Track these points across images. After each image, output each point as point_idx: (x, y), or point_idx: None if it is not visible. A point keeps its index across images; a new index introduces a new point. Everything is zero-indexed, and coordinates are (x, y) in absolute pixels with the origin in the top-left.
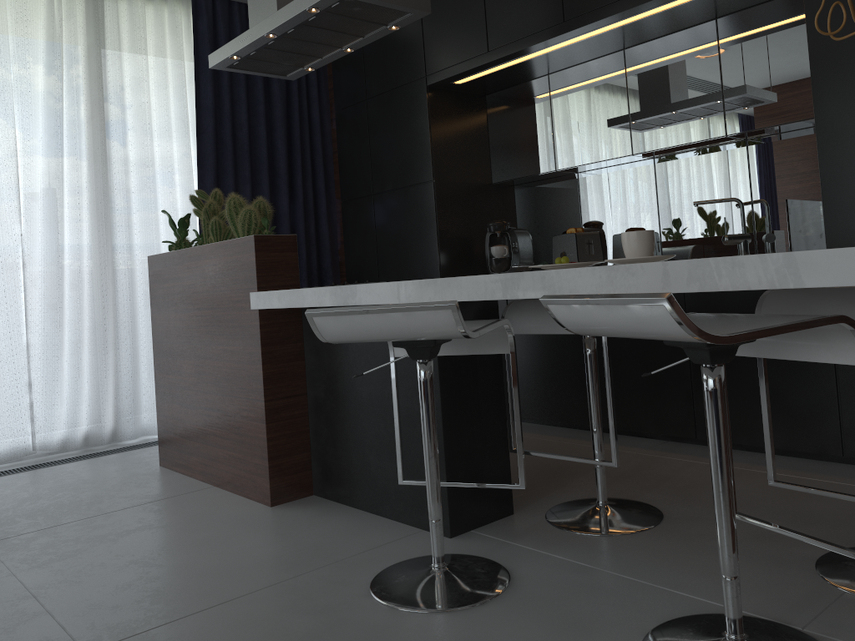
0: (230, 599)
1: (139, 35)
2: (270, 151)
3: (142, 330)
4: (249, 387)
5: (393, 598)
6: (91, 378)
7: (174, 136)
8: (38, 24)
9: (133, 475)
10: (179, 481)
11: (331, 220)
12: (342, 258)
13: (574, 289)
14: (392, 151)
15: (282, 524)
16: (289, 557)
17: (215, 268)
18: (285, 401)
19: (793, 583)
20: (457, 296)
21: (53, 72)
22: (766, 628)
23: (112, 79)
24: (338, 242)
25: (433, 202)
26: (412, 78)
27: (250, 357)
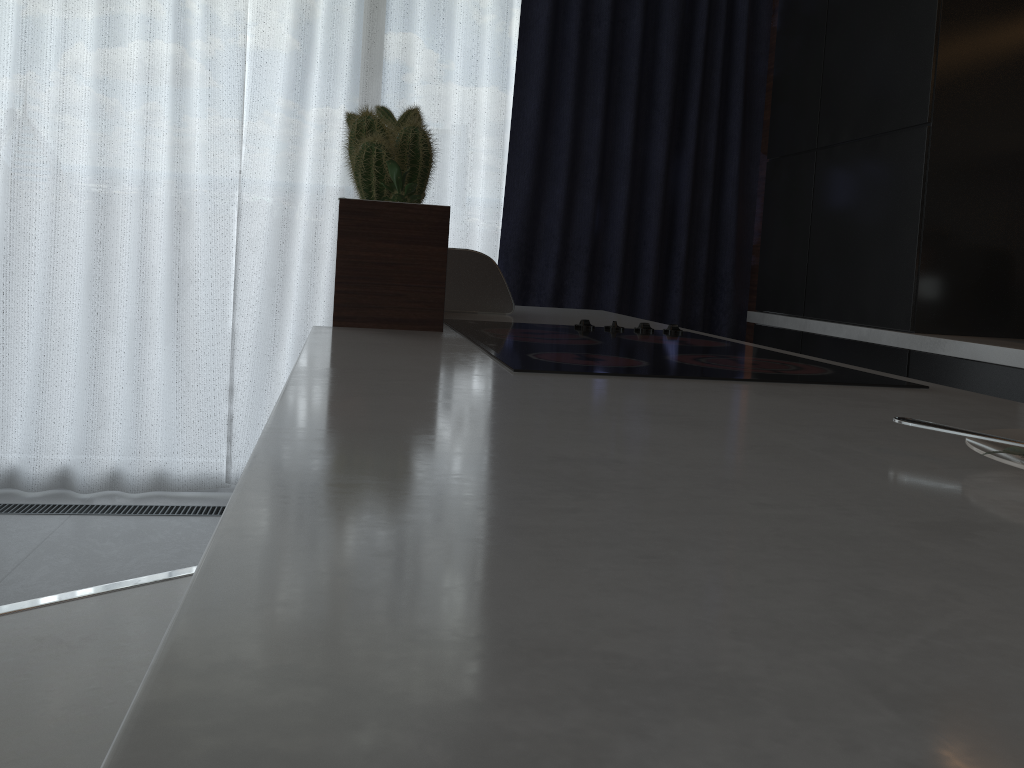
0: None
1: None
2: (649, 64)
3: None
4: None
5: None
6: None
7: (489, 33)
8: None
9: None
10: None
11: (746, 192)
12: (756, 260)
13: None
14: (859, 64)
15: None
16: None
17: None
18: None
19: None
20: None
21: None
22: None
23: None
24: (754, 232)
25: (921, 169)
26: None
27: None
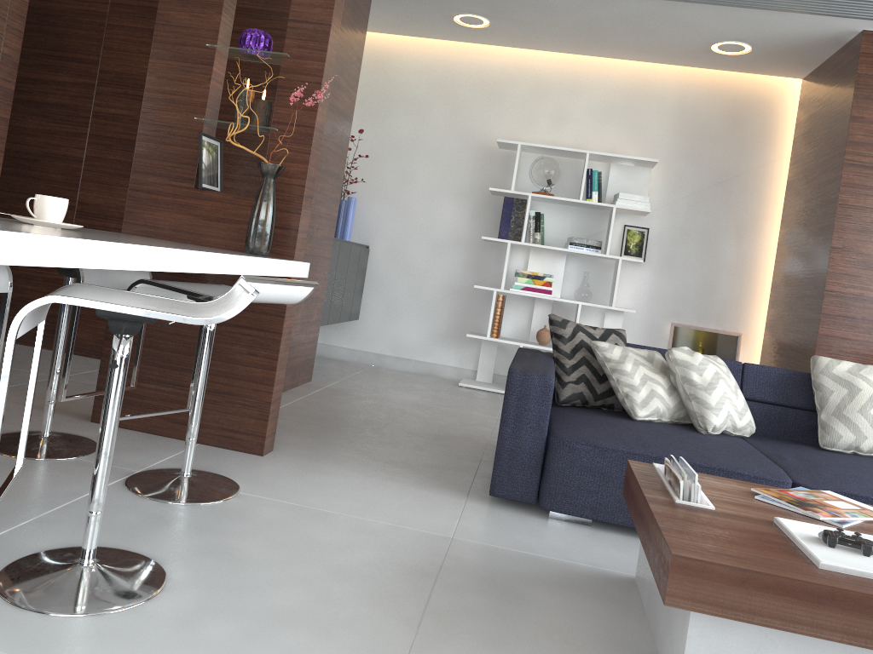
0: None
1: None
2: None
3: None
4: None
5: (149, 588)
6: None
7: None
8: None
9: None
10: None
11: None
12: None
13: (218, 268)
14: None
15: None
16: None
17: None
18: None
19: (64, 466)
20: (155, 266)
21: None
22: (153, 474)
23: None
24: None
25: None
26: None
27: None
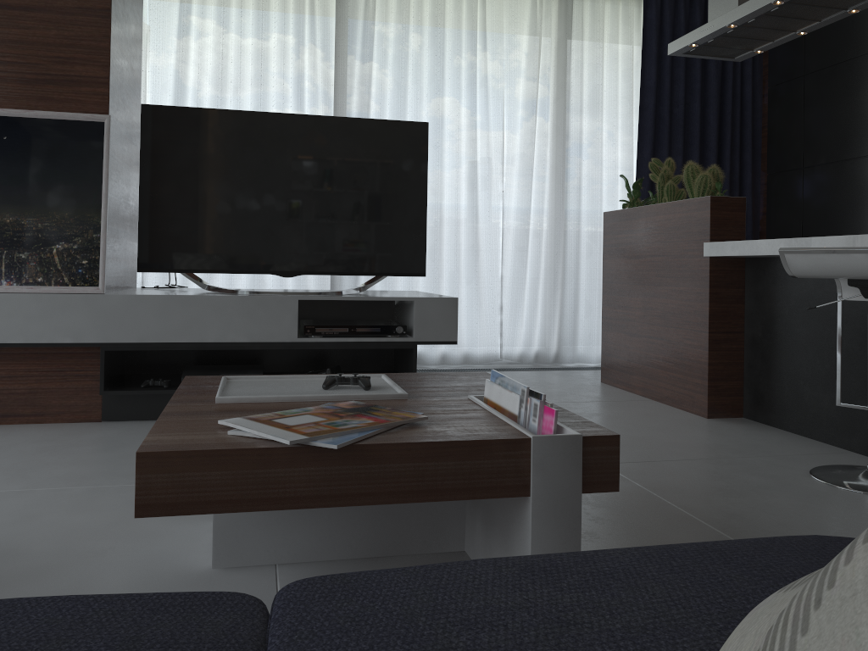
0: (693, 459)
1: (598, 27)
2: (701, 126)
3: (582, 276)
4: (694, 321)
5: (832, 480)
6: (542, 309)
7: (619, 113)
8: (524, 24)
9: (582, 384)
10: (622, 393)
11: (754, 192)
12: (763, 228)
13: None
14: (828, 126)
15: (721, 429)
16: (733, 447)
17: (669, 222)
18: (725, 335)
19: None
20: None
21: (533, 62)
22: None
23: (574, 66)
24: (760, 213)
25: None
26: (859, 53)
27: (698, 296)
